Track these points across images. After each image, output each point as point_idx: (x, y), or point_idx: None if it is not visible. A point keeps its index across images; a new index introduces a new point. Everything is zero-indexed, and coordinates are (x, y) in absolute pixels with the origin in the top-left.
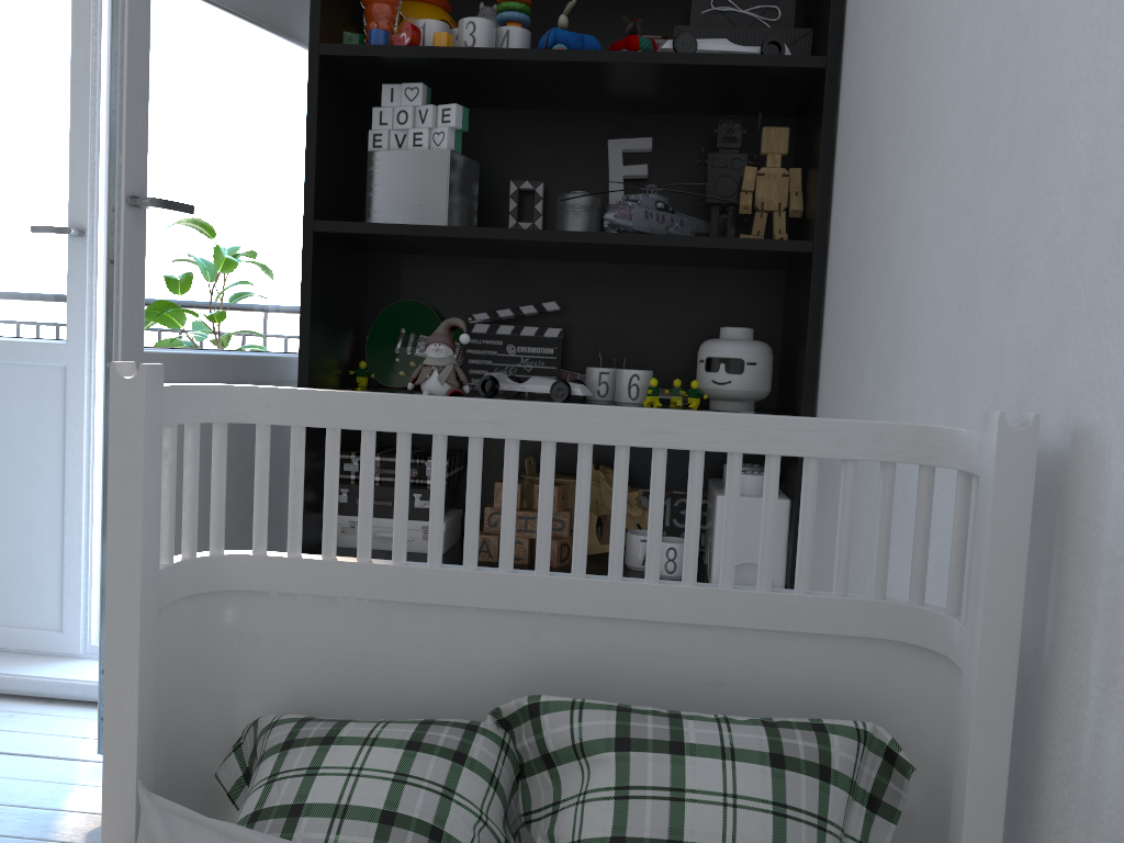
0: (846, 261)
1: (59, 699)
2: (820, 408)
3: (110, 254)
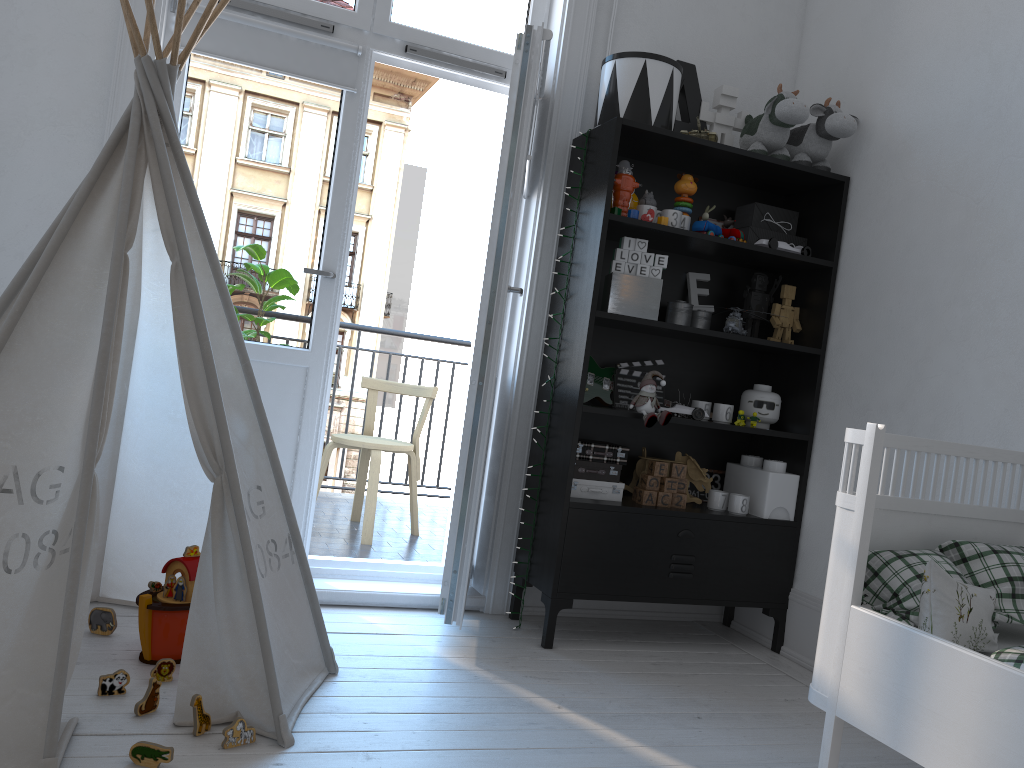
0: (858, 366)
1: None
2: (821, 431)
3: (488, 317)
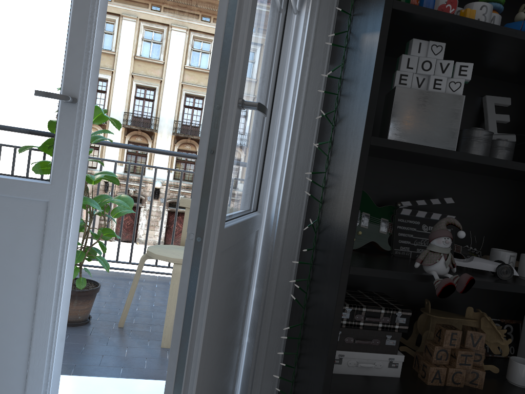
0: None
1: None
2: None
3: (211, 144)
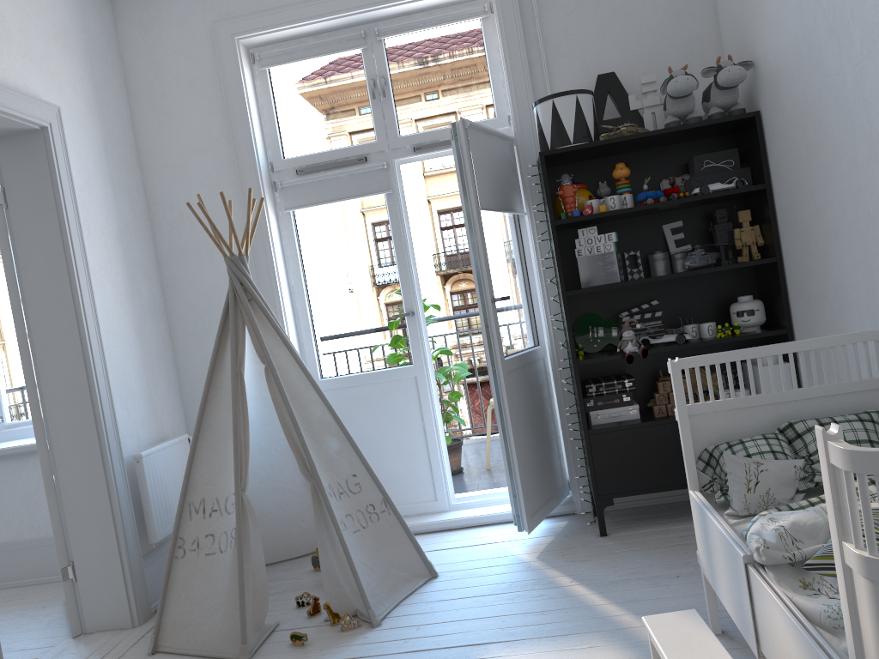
0: (798, 266)
1: (452, 529)
2: (795, 323)
3: (485, 323)
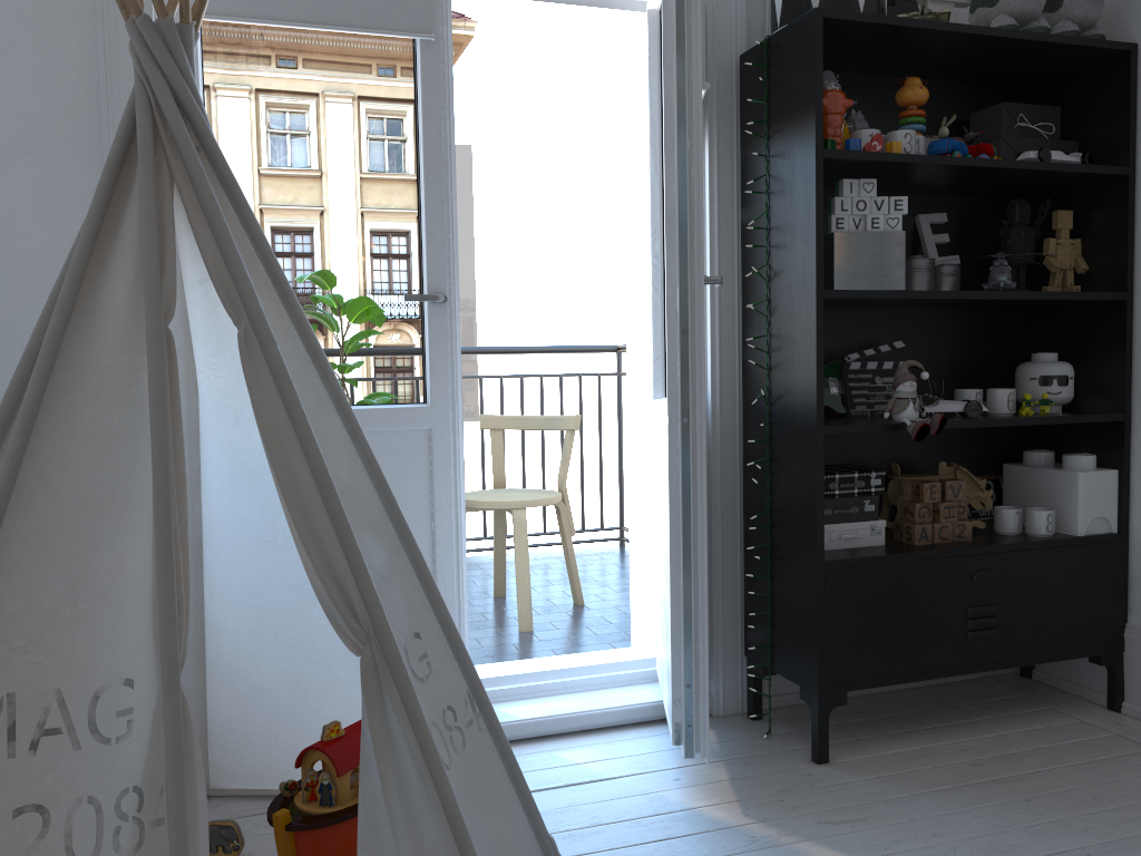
0: None
1: None
2: None
3: (682, 325)
